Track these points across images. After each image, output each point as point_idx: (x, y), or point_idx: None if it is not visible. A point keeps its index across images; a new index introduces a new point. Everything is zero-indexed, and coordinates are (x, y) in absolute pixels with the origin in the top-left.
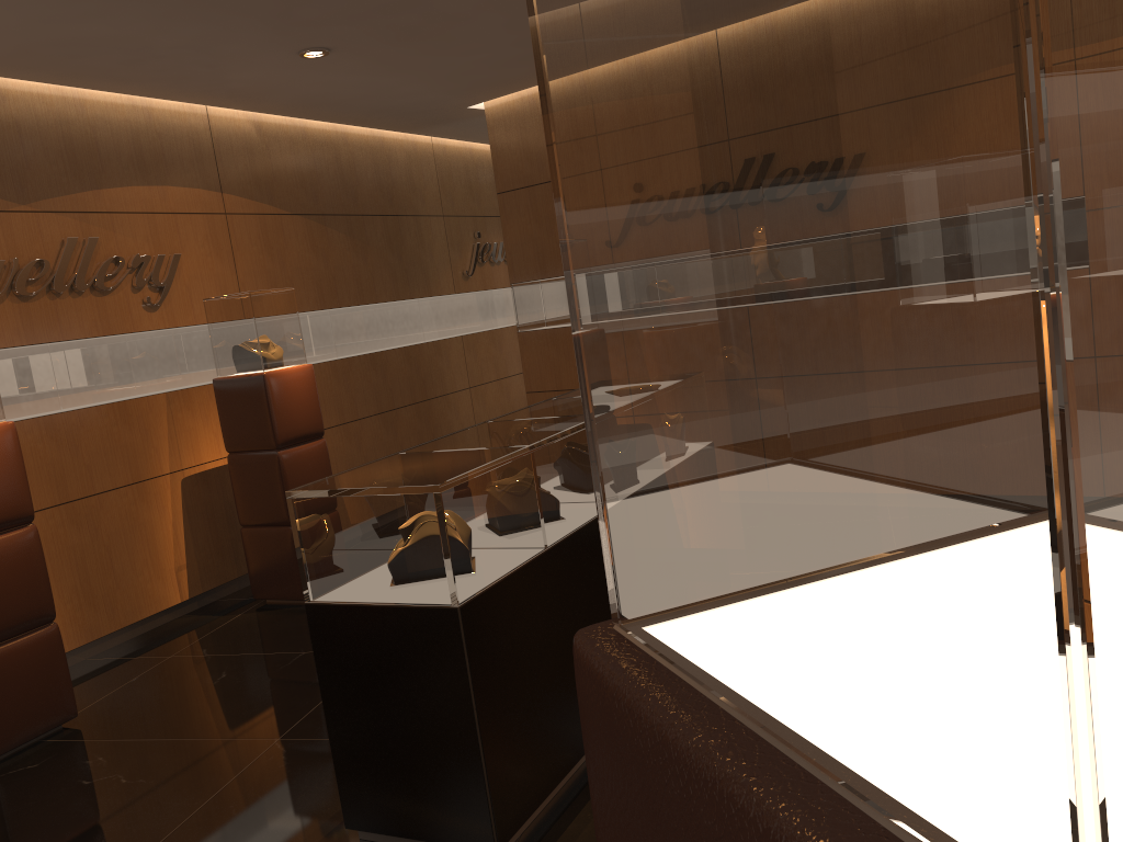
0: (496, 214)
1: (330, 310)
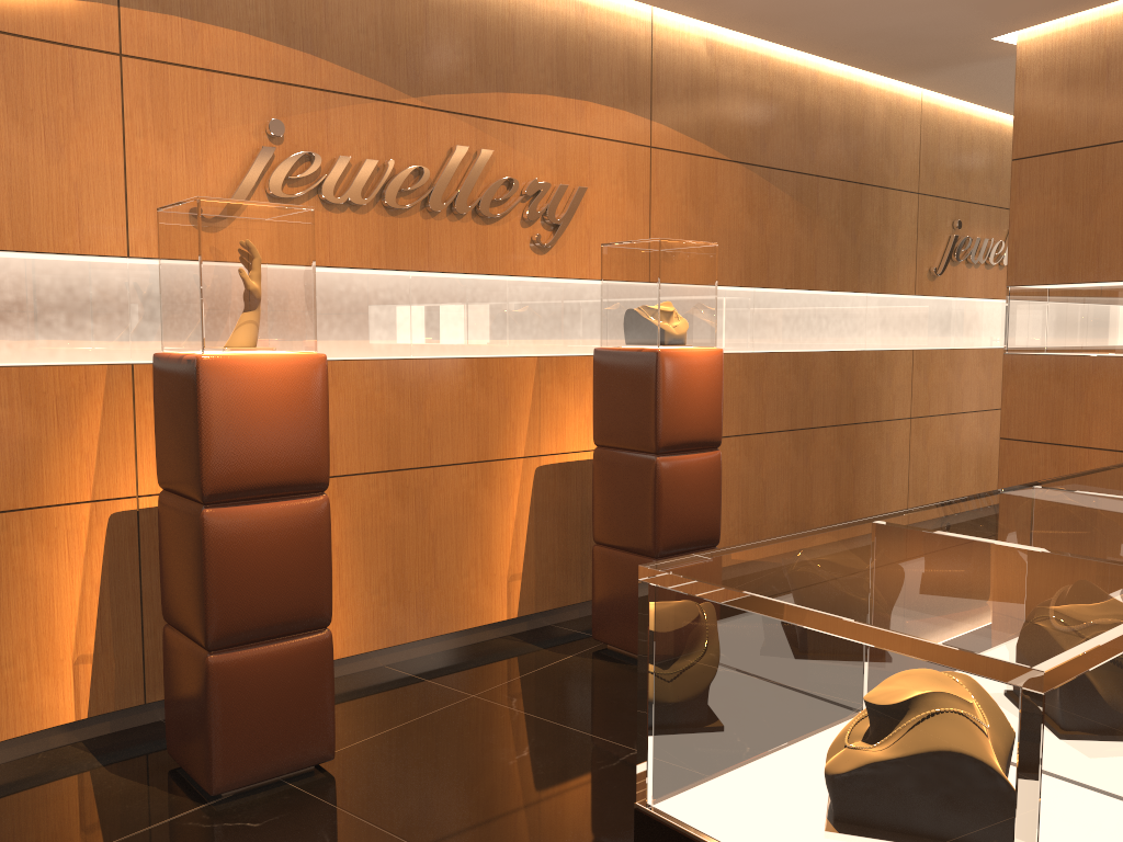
0: (985, 202)
1: (755, 289)
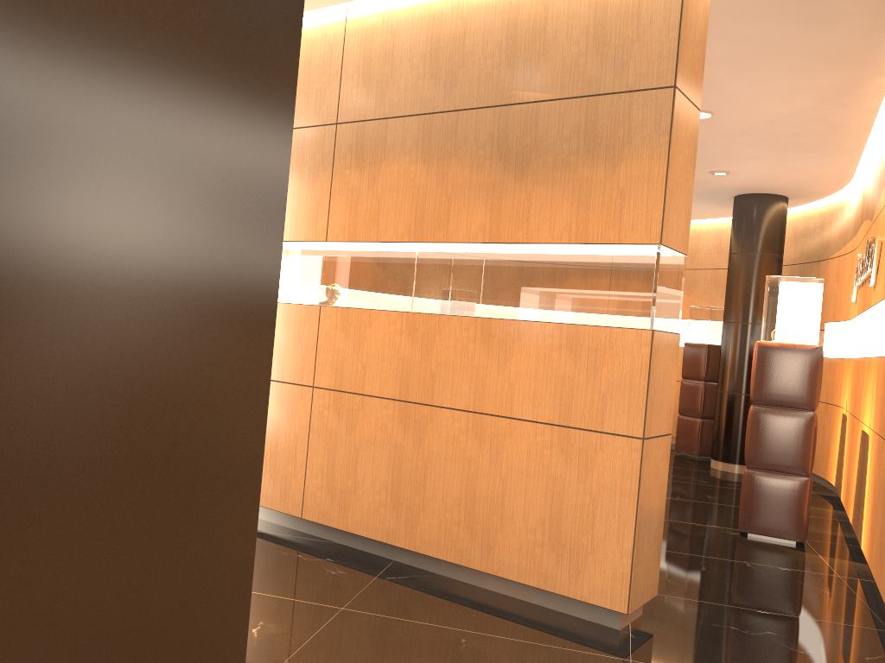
0: None
1: None
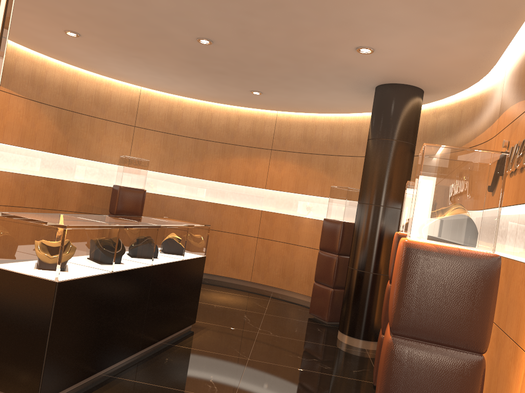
0: None
1: None
